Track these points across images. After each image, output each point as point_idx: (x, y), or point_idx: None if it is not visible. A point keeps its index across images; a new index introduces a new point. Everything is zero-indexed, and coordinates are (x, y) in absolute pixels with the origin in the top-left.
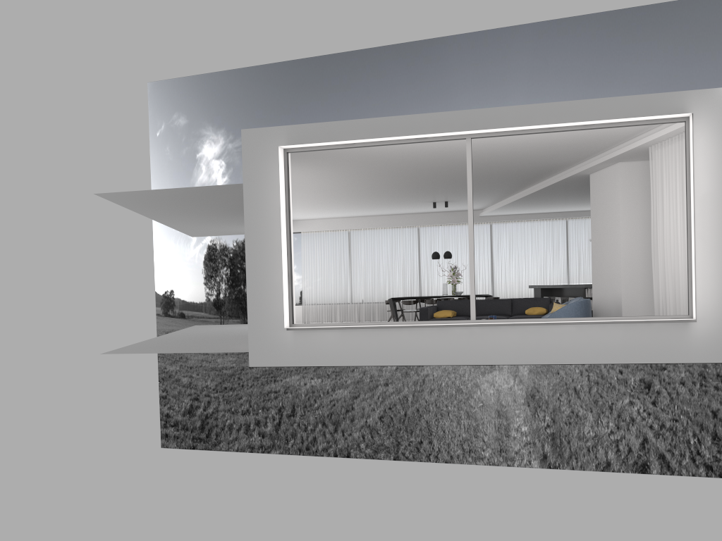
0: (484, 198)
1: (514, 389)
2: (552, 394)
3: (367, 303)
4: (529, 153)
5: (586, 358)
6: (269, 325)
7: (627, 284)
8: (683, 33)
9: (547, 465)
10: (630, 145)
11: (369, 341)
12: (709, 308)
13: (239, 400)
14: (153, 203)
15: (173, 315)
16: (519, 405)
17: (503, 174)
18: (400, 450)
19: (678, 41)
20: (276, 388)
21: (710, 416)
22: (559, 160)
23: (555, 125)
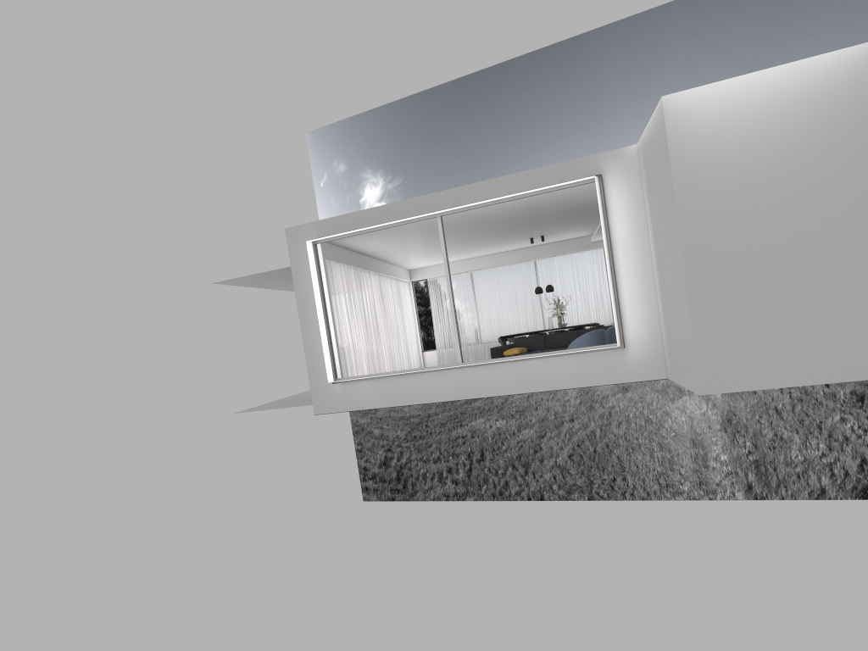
0: (576, 228)
1: (708, 415)
2: (750, 416)
3: (495, 342)
4: (550, 200)
5: (551, 386)
6: (323, 380)
7: None
8: None
9: (753, 497)
10: None
11: (393, 386)
12: (639, 334)
13: (429, 448)
14: (264, 281)
15: None
16: (715, 432)
17: (555, 213)
18: (593, 489)
19: None
20: (463, 433)
21: None
22: (588, 198)
23: (497, 198)
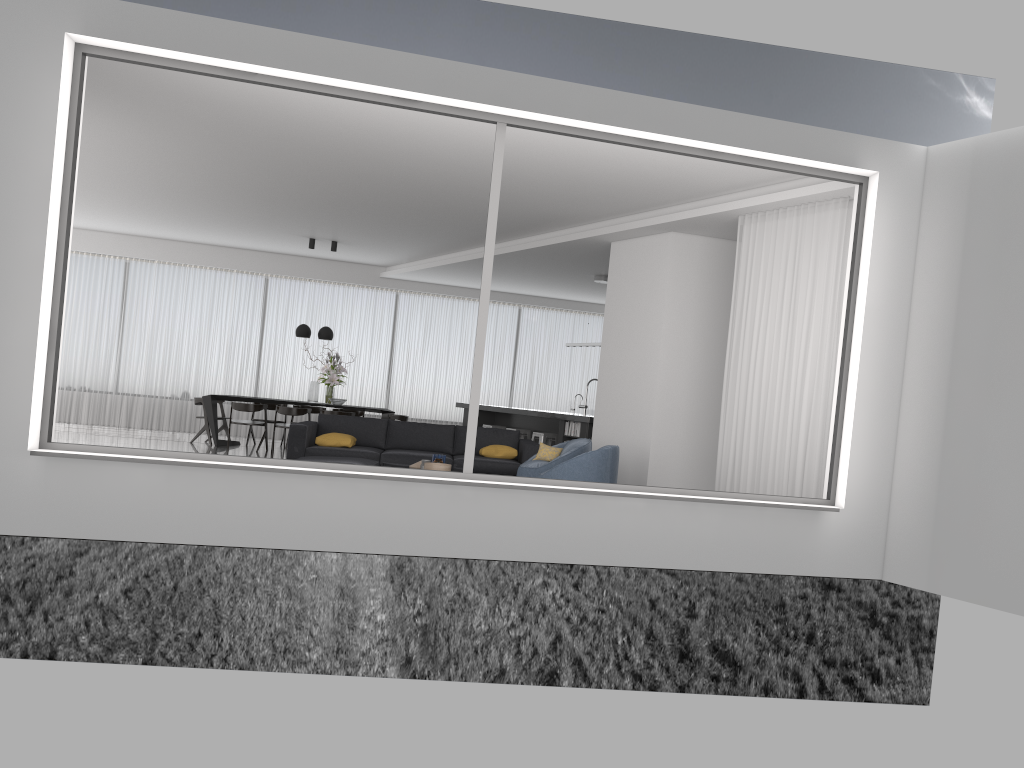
0: (404, 248)
1: (372, 556)
2: (431, 565)
3: (150, 398)
4: (538, 186)
5: (656, 559)
6: None
7: (660, 427)
8: (675, 77)
9: (410, 674)
10: (710, 207)
11: (233, 494)
12: (852, 490)
13: None
14: None
15: None
16: (377, 580)
17: (466, 213)
18: (157, 648)
19: (667, 87)
20: None
21: (647, 607)
22: (574, 208)
23: (667, 137)
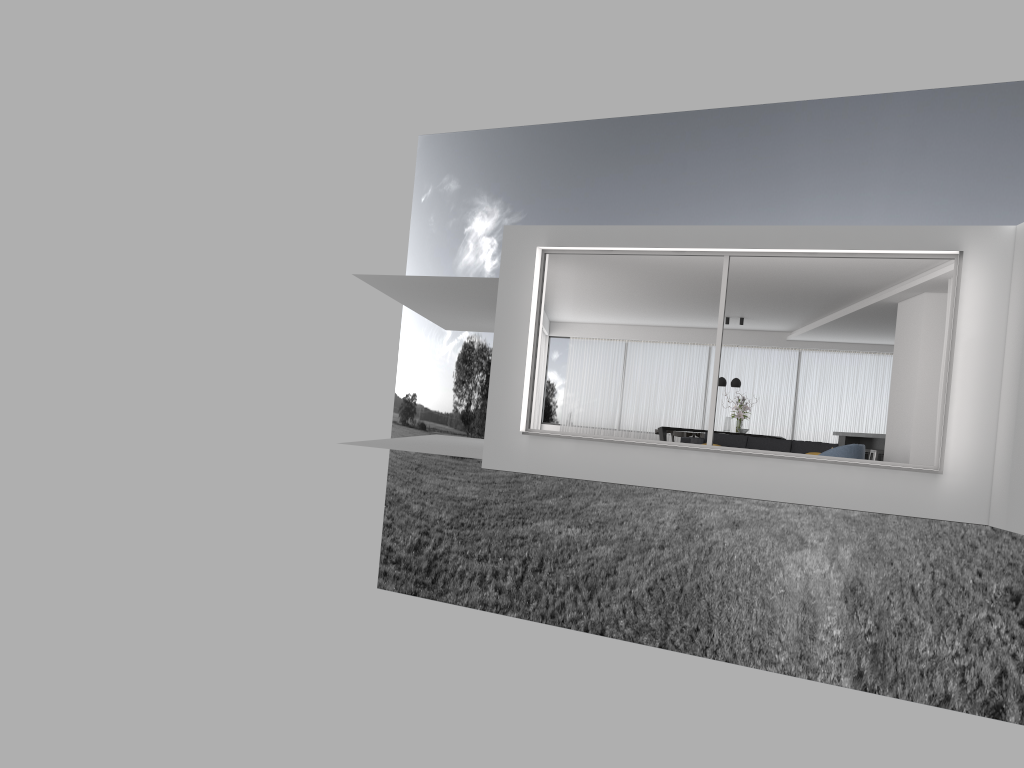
0: (788, 318)
1: (829, 577)
2: (880, 590)
3: (637, 432)
4: (820, 273)
5: (823, 501)
6: (506, 427)
7: (918, 436)
8: None
9: (862, 687)
10: (929, 275)
11: (602, 455)
12: (962, 462)
13: (476, 542)
14: (409, 288)
15: (411, 424)
16: (833, 599)
17: (798, 292)
18: (668, 636)
19: None
20: (524, 533)
21: None
22: (859, 283)
23: (816, 250)
